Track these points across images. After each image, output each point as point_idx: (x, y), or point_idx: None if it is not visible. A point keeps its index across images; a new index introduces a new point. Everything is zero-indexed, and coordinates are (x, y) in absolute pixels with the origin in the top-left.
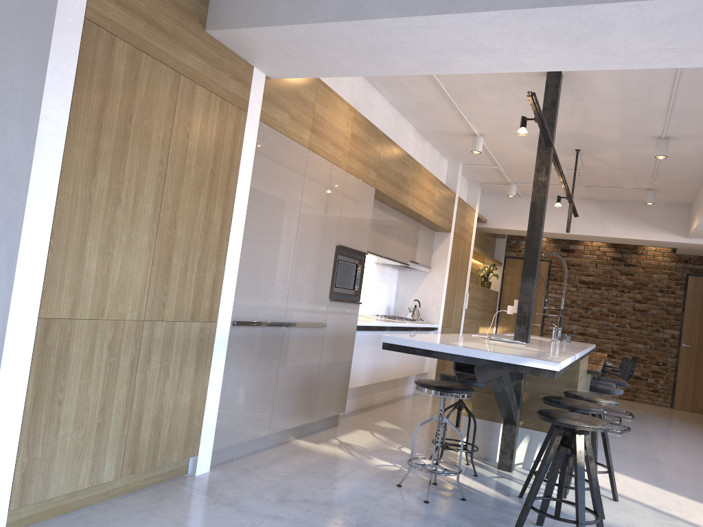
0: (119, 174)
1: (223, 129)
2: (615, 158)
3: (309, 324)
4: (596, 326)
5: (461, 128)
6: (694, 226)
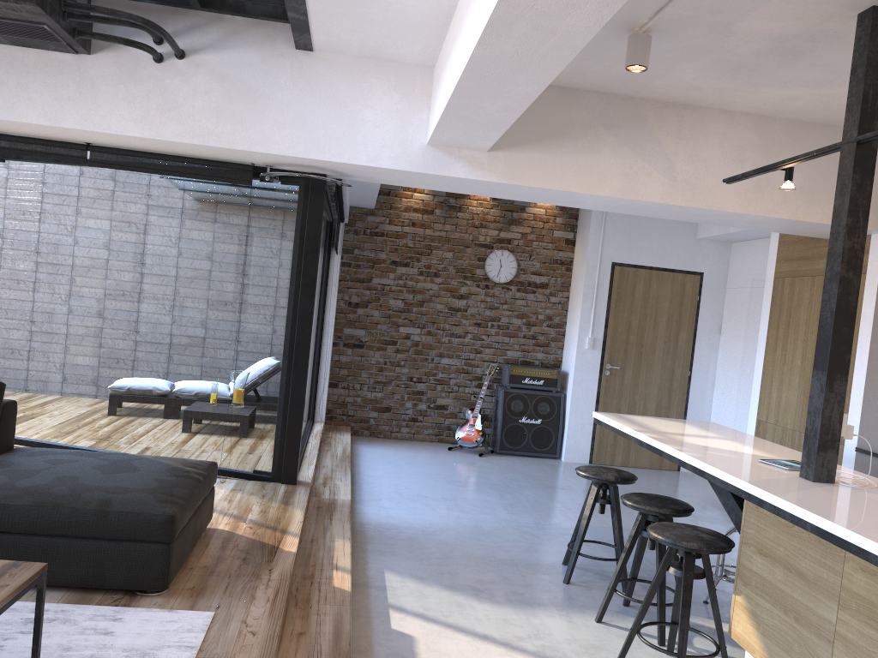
0: (785, 346)
1: None
2: None
3: None
4: None
5: None
6: None
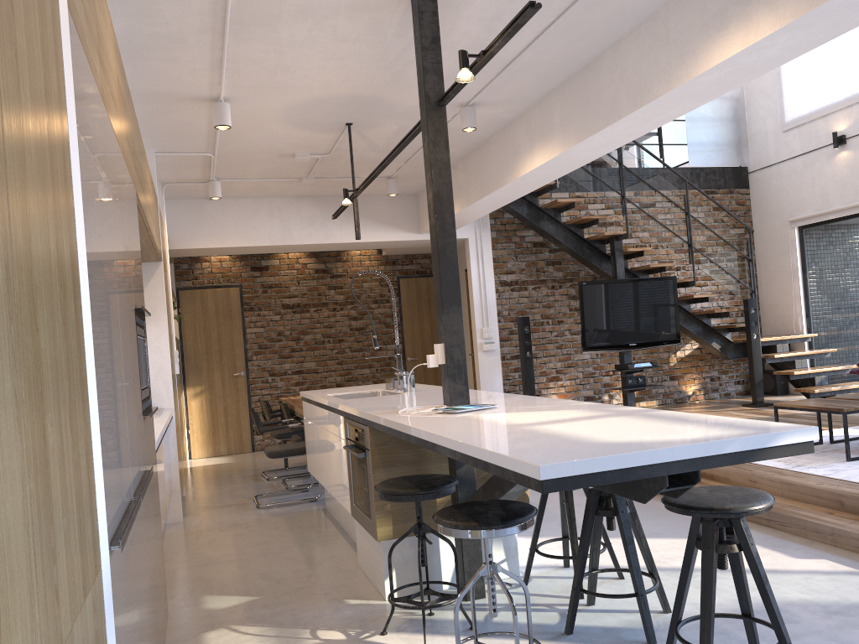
0: None
1: (43, 8)
2: (385, 136)
3: (148, 479)
4: (313, 358)
5: (199, 87)
6: None
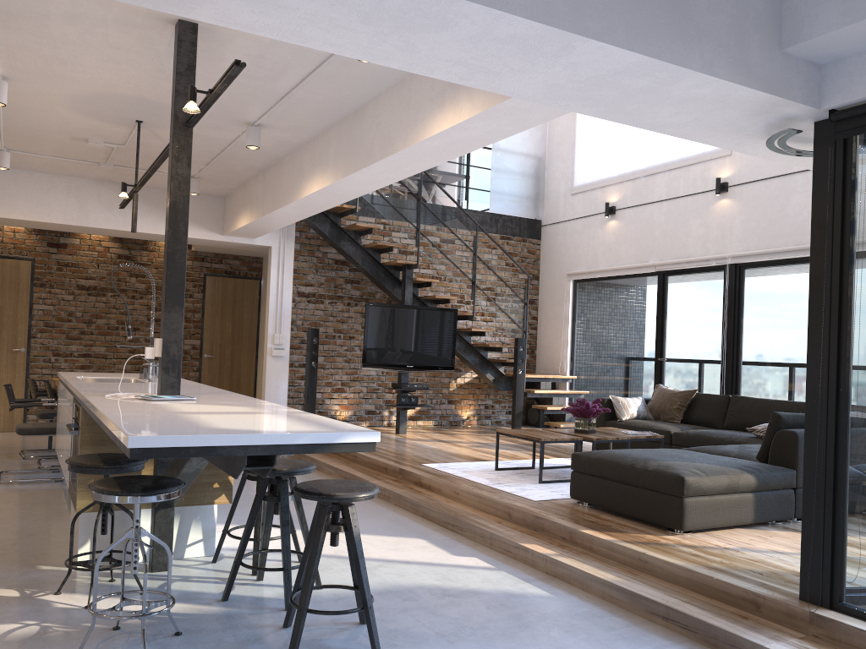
0: None
1: None
2: None
3: None
4: (103, 343)
5: None
6: (241, 224)
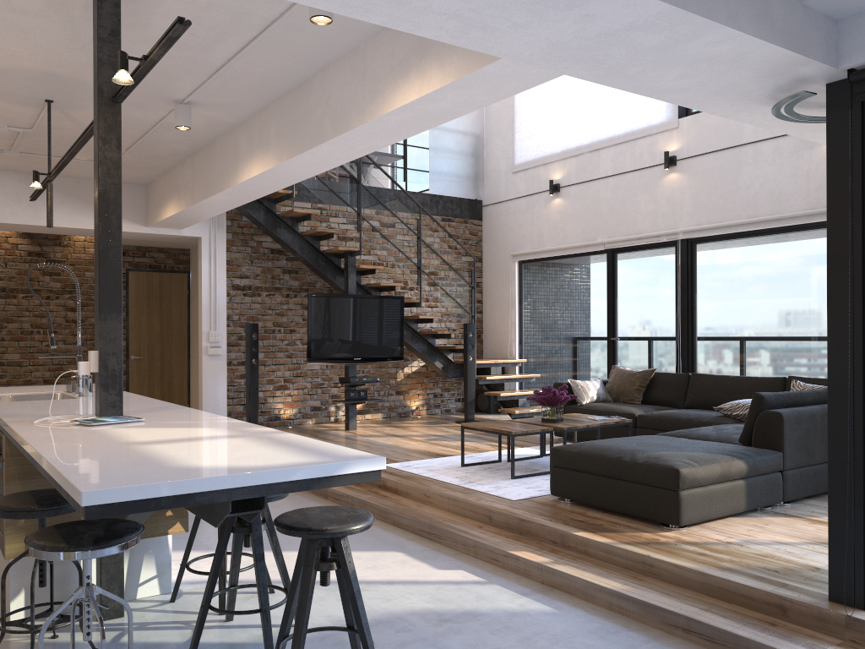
0: None
1: None
2: None
3: None
4: (17, 350)
5: None
6: (168, 214)
